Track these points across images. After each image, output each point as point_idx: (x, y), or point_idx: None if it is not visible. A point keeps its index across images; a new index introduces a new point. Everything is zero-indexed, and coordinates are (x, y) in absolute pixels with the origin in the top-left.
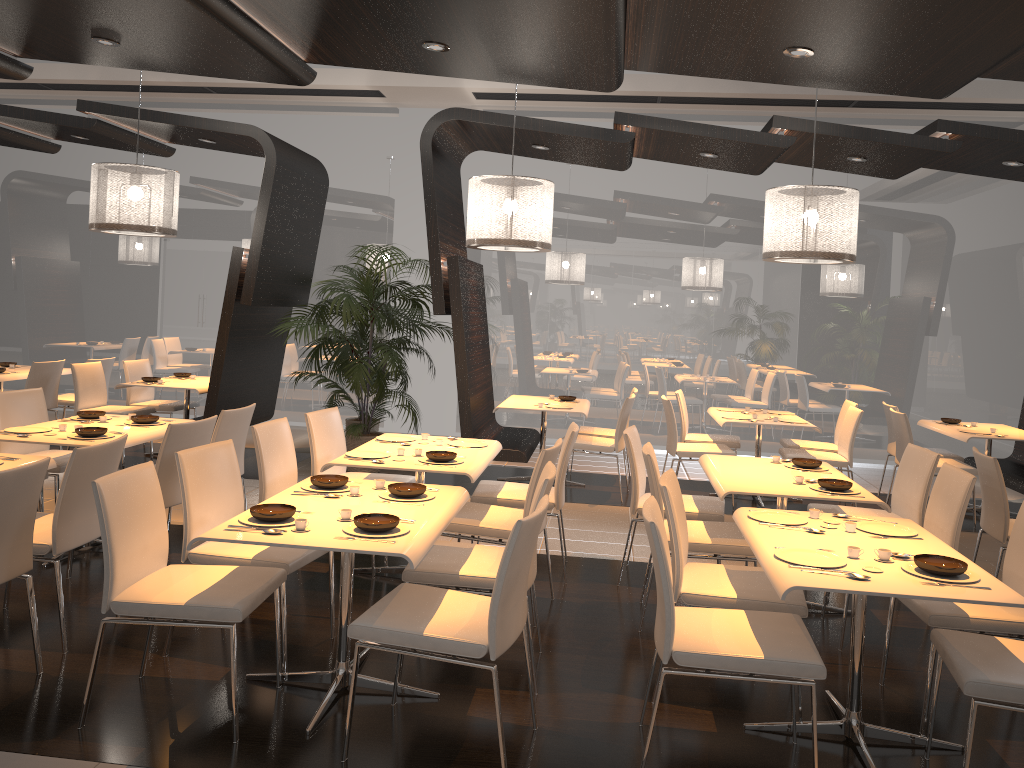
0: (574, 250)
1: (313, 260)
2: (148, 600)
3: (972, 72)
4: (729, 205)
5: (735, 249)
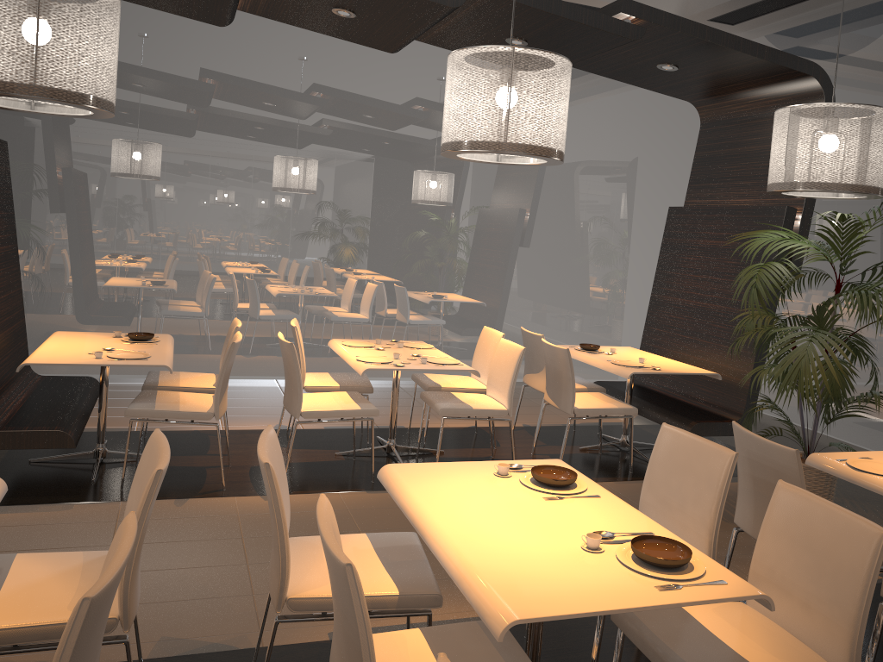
0: (150, 134)
1: None
2: None
3: None
4: (344, 94)
5: (349, 146)
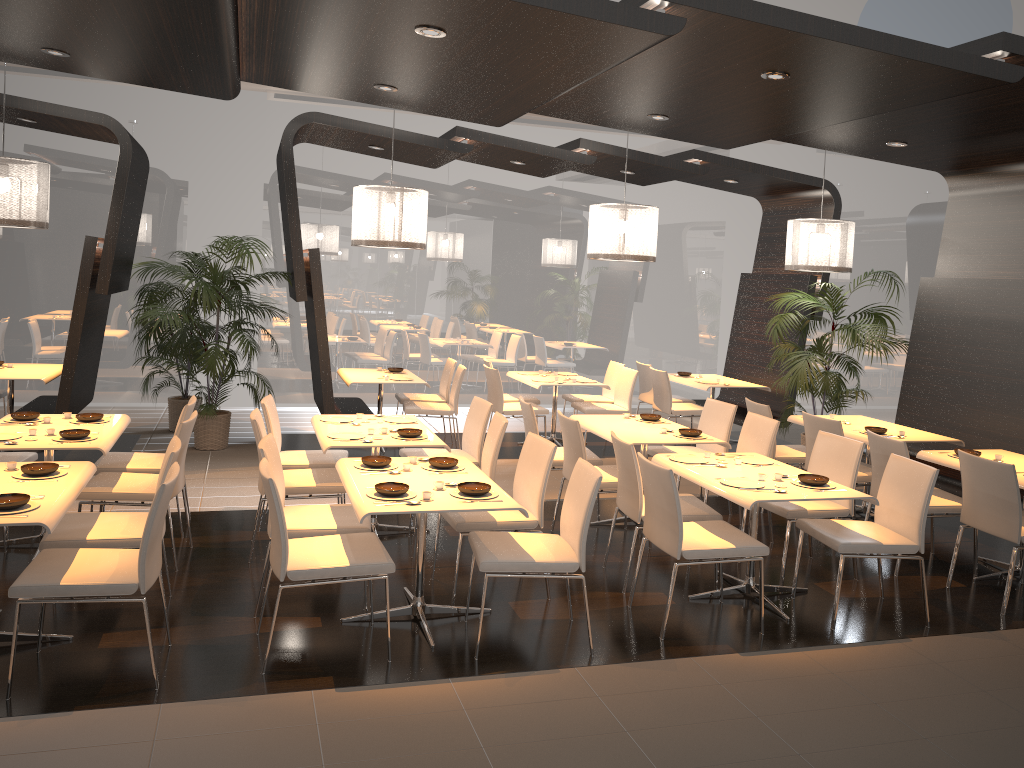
0: None
1: (135, 243)
2: (318, 566)
3: (762, 139)
4: (501, 195)
5: (506, 233)
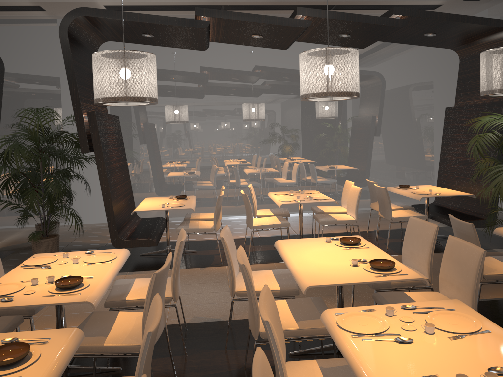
0: (179, 103)
1: None
2: None
3: None
4: (268, 70)
5: (273, 96)
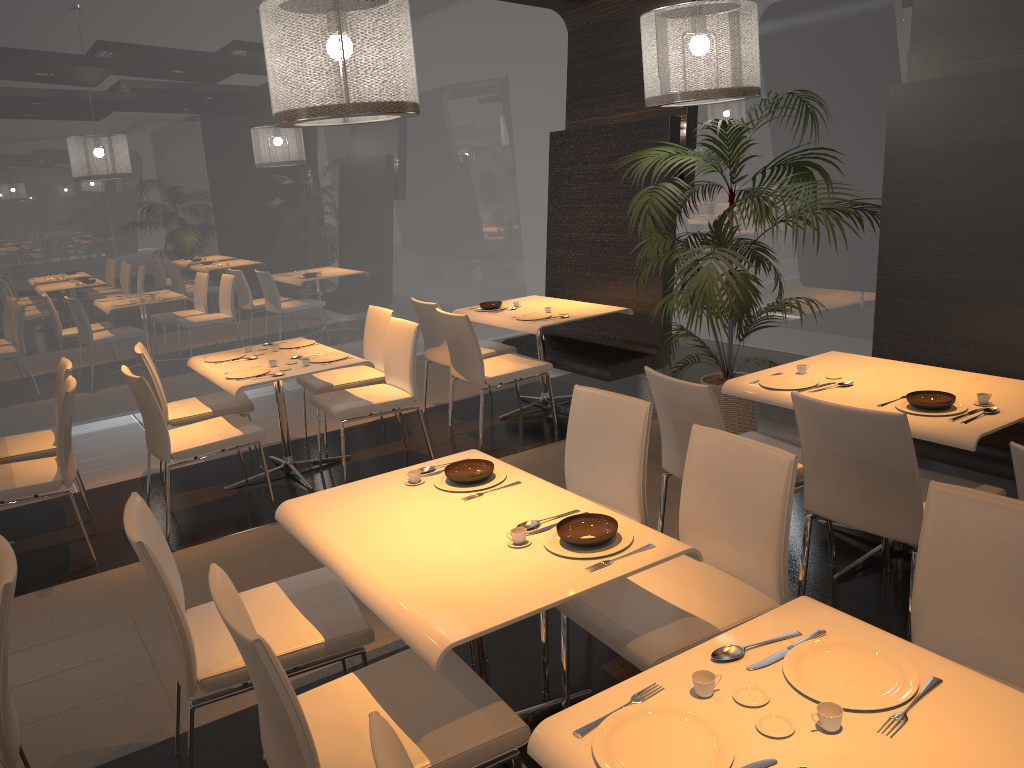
0: None
1: None
2: None
3: None
4: (140, 52)
5: (162, 117)
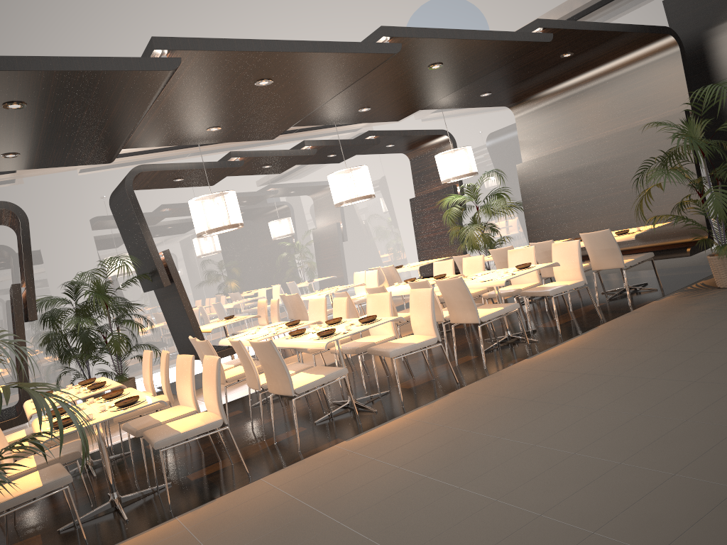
0: (171, 242)
1: None
2: (309, 381)
3: (419, 109)
4: (248, 195)
5: (259, 218)
